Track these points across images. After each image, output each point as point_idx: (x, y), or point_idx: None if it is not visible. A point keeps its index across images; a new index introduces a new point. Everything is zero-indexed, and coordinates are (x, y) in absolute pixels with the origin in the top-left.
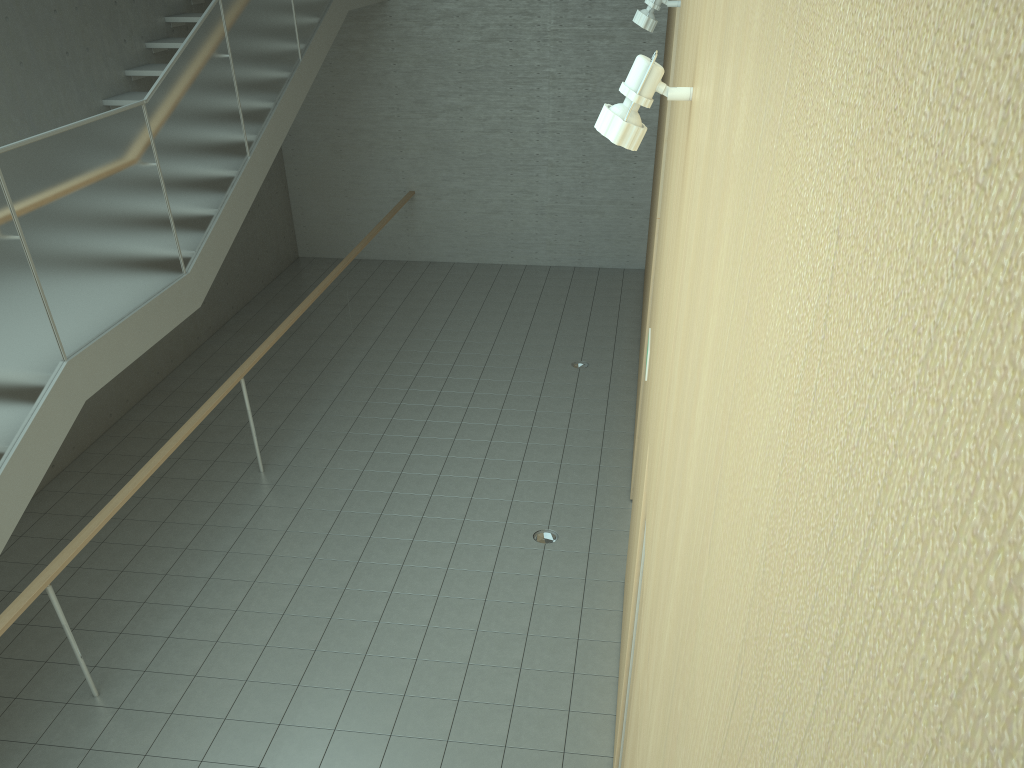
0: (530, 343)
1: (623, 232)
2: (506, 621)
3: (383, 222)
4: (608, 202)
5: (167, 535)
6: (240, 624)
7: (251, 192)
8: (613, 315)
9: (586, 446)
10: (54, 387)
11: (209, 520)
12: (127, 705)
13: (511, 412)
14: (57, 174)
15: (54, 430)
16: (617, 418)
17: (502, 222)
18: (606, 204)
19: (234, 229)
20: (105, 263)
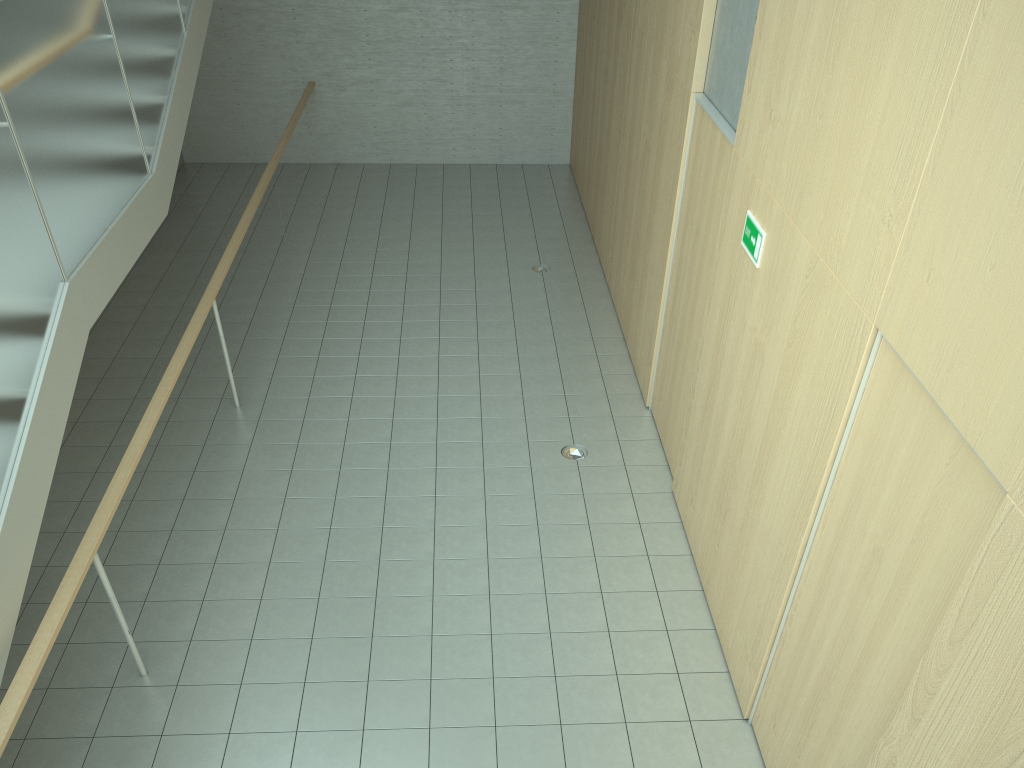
0: (480, 248)
1: (546, 124)
2: (568, 545)
3: (296, 117)
4: (529, 90)
5: (155, 486)
6: (280, 577)
7: (192, 76)
8: (555, 214)
9: (580, 354)
10: (62, 314)
11: (198, 465)
12: (185, 681)
13: (488, 323)
14: (31, 43)
15: (68, 367)
16: (600, 323)
17: (415, 116)
18: (527, 92)
19: (183, 121)
20: (85, 159)
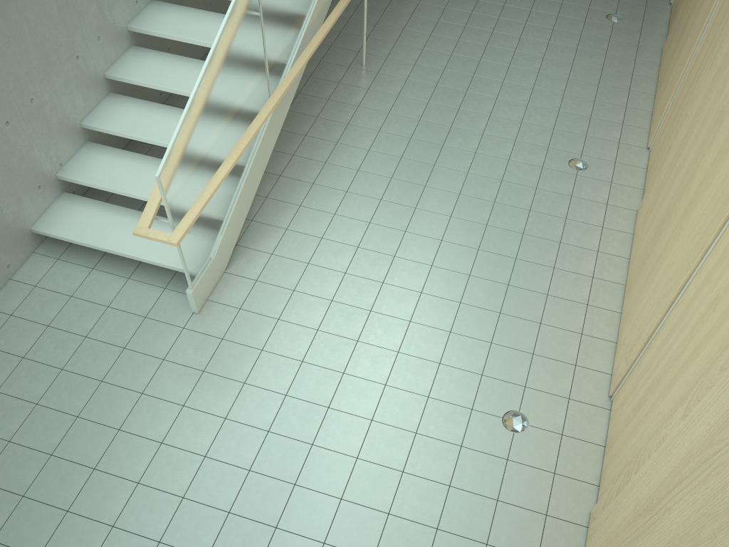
0: None
1: None
2: (590, 60)
3: None
4: None
5: None
6: (434, 42)
7: None
8: None
9: None
10: None
11: None
12: (382, 72)
13: None
14: None
15: None
16: None
17: None
18: None
19: None
20: None
